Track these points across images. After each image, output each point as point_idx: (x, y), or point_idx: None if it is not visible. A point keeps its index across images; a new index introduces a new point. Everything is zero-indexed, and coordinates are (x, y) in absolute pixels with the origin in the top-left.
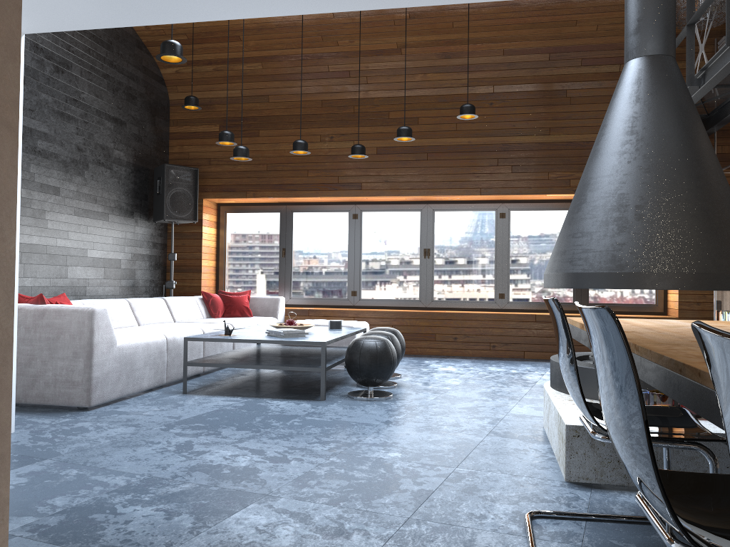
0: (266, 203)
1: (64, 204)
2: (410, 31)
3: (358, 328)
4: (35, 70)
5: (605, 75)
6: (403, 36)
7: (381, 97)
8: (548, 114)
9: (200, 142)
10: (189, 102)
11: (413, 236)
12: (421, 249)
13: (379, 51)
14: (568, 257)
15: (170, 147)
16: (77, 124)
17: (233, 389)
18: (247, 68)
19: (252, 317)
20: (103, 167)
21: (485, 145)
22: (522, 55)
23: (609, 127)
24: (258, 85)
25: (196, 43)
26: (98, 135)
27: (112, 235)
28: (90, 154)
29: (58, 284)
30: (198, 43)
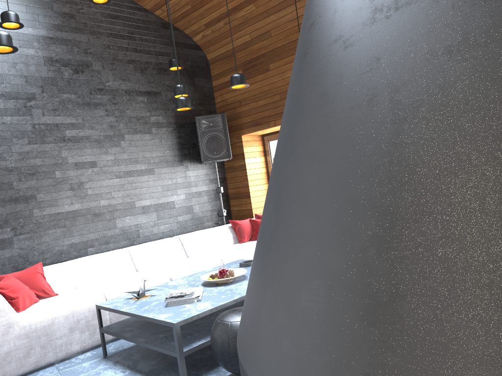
0: None
1: (103, 172)
2: None
3: None
4: (53, 78)
5: None
6: None
7: None
8: None
9: None
10: (170, 65)
11: None
12: None
13: None
14: None
15: (215, 99)
16: (105, 107)
17: (153, 350)
18: (245, 13)
19: None
20: (141, 134)
21: None
22: None
23: None
24: (259, 24)
25: (199, 7)
26: (131, 110)
27: (161, 184)
28: (124, 127)
29: (108, 234)
30: (201, 7)
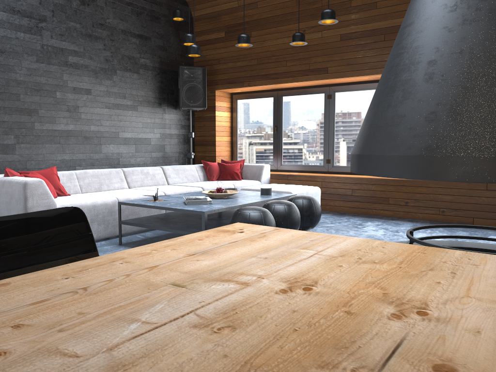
0: (264, 90)
1: (96, 100)
2: None
3: (286, 195)
4: (63, 5)
5: None
6: None
7: None
8: None
9: (212, 46)
10: (174, 15)
11: None
12: None
13: None
14: (359, 134)
15: None
16: (104, 42)
17: None
18: None
19: (240, 180)
20: (130, 72)
21: None
22: None
23: None
24: None
25: None
26: (124, 49)
27: (142, 121)
28: (117, 63)
29: (94, 157)
30: None
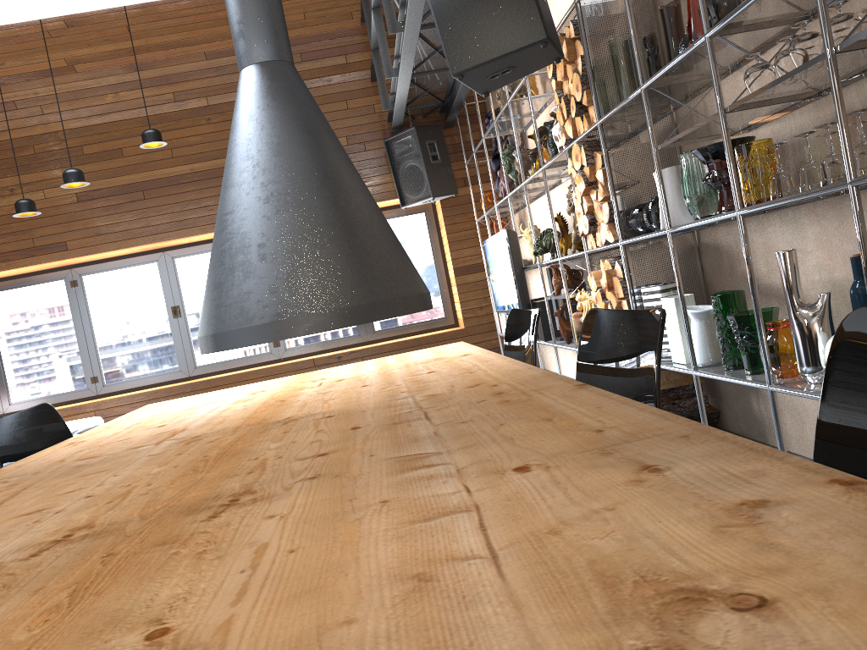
0: None
1: None
2: (77, 43)
3: None
4: None
5: (333, 69)
6: (69, 50)
7: (67, 130)
8: None
9: None
10: None
11: (155, 294)
12: (168, 308)
13: (45, 72)
14: (206, 316)
15: None
16: None
17: None
18: None
19: None
20: None
21: (212, 170)
22: (229, 56)
23: (230, 154)
24: None
25: None
26: None
27: None
28: None
29: None
30: None
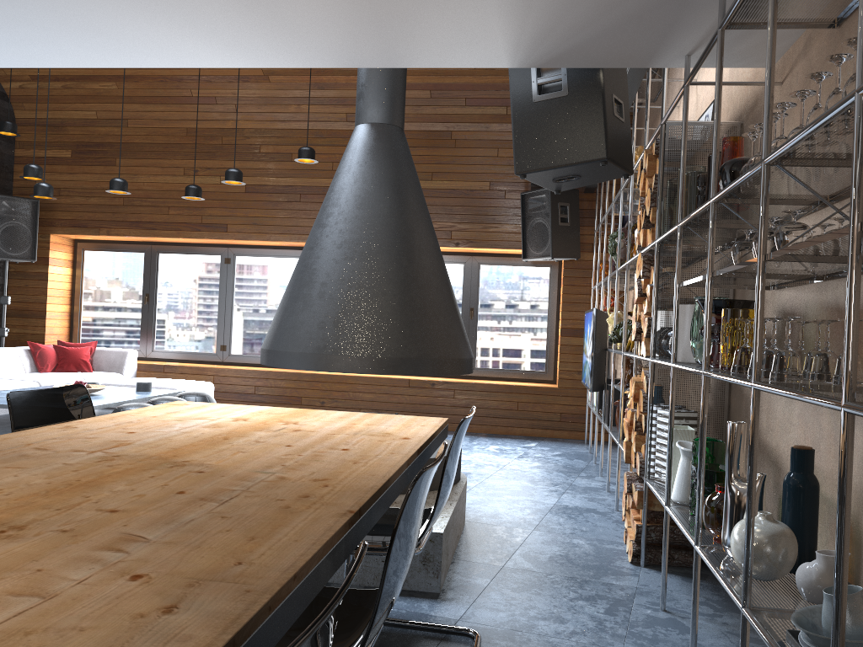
0: (130, 241)
1: None
2: None
3: (172, 391)
4: None
5: (492, 118)
6: None
7: (252, 129)
8: (431, 157)
9: (49, 168)
10: (3, 128)
11: None
12: None
13: (245, 77)
14: (269, 332)
15: (14, 173)
16: None
17: None
18: (100, 87)
19: (92, 372)
20: None
21: None
22: None
23: (326, 197)
24: (115, 107)
25: None
26: None
27: None
28: None
29: None
30: None
